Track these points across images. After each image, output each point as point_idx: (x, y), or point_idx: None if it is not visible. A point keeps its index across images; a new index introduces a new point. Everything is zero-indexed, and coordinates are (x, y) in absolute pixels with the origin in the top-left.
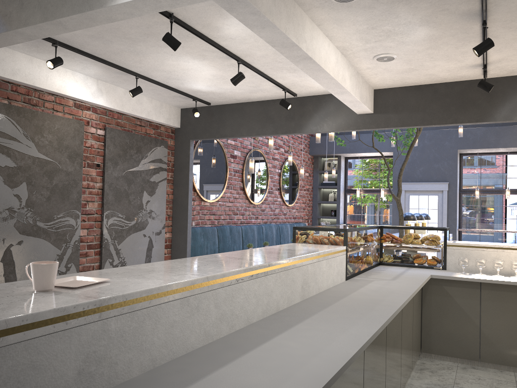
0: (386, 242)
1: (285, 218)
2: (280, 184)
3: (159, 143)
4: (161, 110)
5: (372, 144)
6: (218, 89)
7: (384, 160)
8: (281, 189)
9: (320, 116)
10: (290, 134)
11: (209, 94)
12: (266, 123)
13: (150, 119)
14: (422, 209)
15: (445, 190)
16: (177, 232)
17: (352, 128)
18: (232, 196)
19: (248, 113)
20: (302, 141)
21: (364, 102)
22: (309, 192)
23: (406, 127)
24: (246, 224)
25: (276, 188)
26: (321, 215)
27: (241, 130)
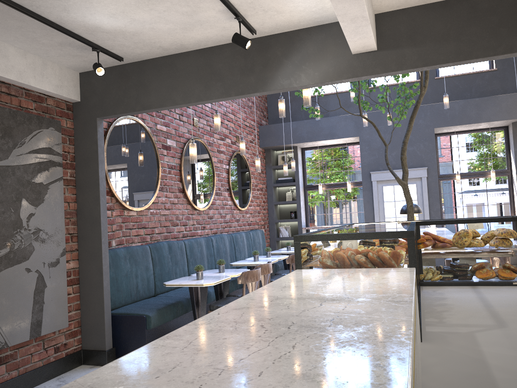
0: (427, 248)
1: (238, 225)
2: (230, 183)
3: (46, 124)
4: (45, 71)
5: (360, 112)
6: (131, 24)
7: (378, 132)
8: (232, 189)
9: (295, 64)
10: (248, 96)
11: (117, 37)
12: (211, 81)
13: (25, 84)
14: (399, 202)
15: (424, 176)
16: (87, 259)
17: (346, 76)
18: (169, 201)
19: (182, 69)
20: (250, 131)
21: (371, 24)
22: (263, 192)
23: (431, 66)
24: (191, 237)
25: (225, 188)
26: (279, 219)
27: (173, 95)
